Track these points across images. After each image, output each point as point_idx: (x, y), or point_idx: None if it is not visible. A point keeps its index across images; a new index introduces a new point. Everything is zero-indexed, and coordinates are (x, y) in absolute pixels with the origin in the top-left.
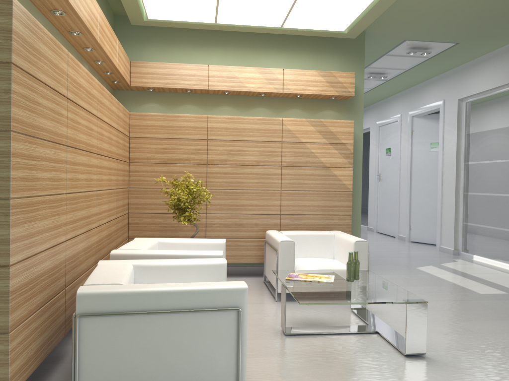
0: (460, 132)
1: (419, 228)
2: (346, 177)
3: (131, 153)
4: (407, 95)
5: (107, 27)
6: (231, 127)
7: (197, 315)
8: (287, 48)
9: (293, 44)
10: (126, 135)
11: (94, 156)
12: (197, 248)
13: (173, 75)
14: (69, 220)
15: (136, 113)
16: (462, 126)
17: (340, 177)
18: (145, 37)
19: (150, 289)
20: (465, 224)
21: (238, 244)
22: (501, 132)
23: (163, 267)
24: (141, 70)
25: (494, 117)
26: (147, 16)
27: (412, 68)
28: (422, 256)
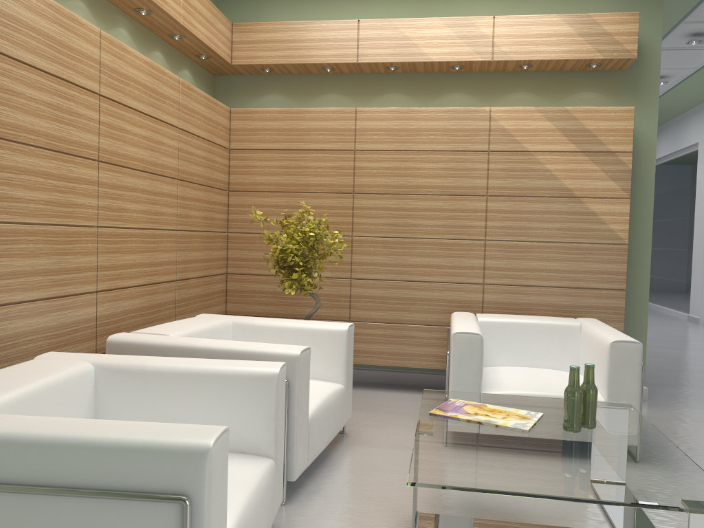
0: None
1: None
2: (615, 217)
3: (232, 176)
4: None
5: None
6: (397, 128)
7: (86, 504)
8: None
9: None
10: (218, 144)
11: (85, 163)
12: (297, 337)
13: (300, 41)
14: None
15: (241, 109)
16: None
17: (604, 216)
18: None
19: None
20: None
21: (406, 334)
22: None
23: (150, 373)
24: (248, 37)
25: None
26: None
27: None
28: None
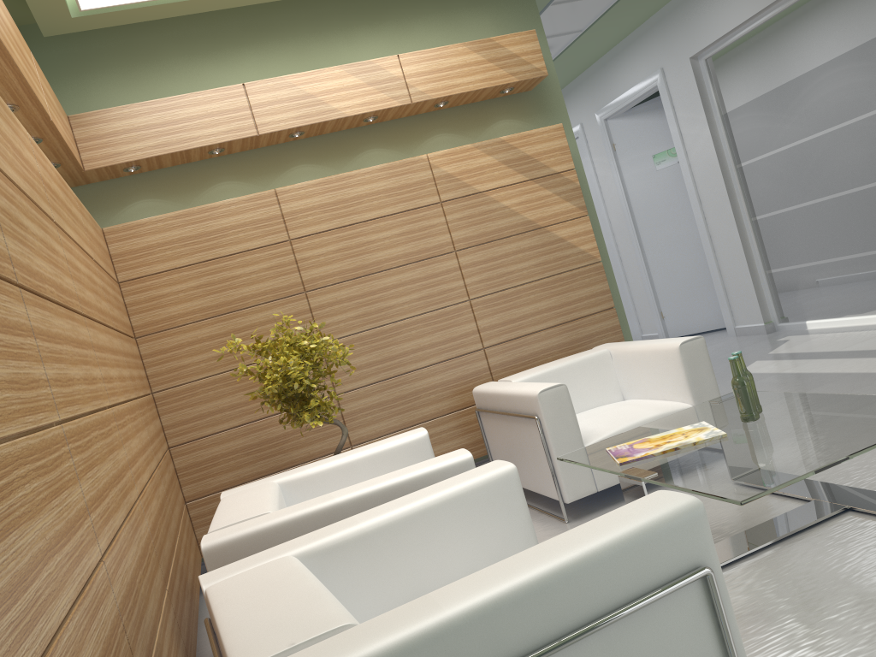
0: (711, 115)
1: (679, 310)
2: (582, 238)
3: (134, 317)
4: (582, 85)
5: (3, 10)
6: (332, 201)
7: (609, 634)
8: (385, 18)
9: (395, 7)
10: (112, 277)
11: (79, 319)
12: (371, 468)
13: (174, 122)
14: (91, 496)
15: (118, 226)
16: (710, 103)
17: (572, 240)
18: (82, 64)
19: (457, 610)
20: (770, 273)
21: None
22: (794, 87)
23: (374, 533)
24: (99, 131)
25: (771, 65)
26: (77, 2)
27: (593, 25)
28: (722, 353)
